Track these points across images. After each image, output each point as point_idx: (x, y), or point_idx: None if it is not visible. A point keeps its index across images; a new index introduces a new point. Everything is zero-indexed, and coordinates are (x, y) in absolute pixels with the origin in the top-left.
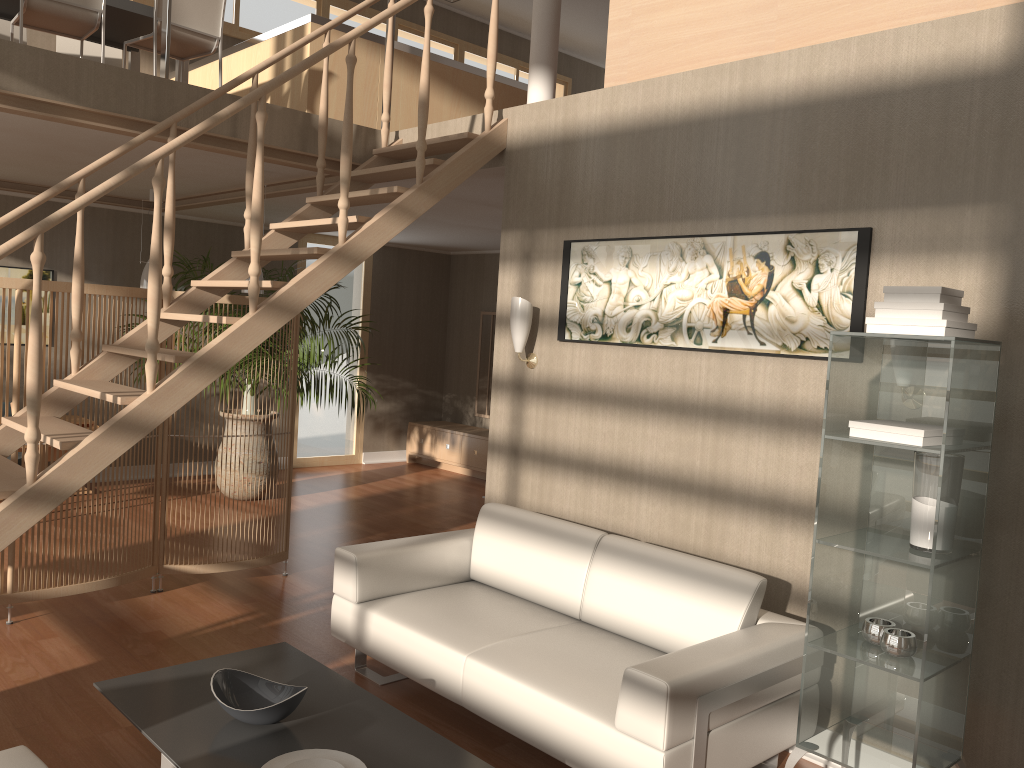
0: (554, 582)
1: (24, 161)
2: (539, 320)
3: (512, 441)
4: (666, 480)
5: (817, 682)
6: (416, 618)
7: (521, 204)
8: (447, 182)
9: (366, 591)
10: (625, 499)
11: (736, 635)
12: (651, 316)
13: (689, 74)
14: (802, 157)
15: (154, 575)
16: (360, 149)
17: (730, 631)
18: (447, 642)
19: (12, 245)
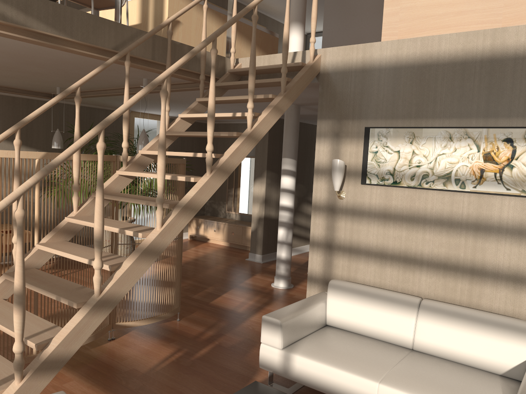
0: (392, 327)
1: None
2: (346, 172)
3: (327, 240)
4: (439, 264)
5: None
6: (327, 358)
7: (332, 105)
8: (296, 92)
9: (286, 341)
10: (410, 274)
11: None
12: (428, 172)
13: (454, 35)
14: None
15: (110, 330)
16: (217, 69)
17: (525, 357)
18: (359, 374)
19: (88, 138)
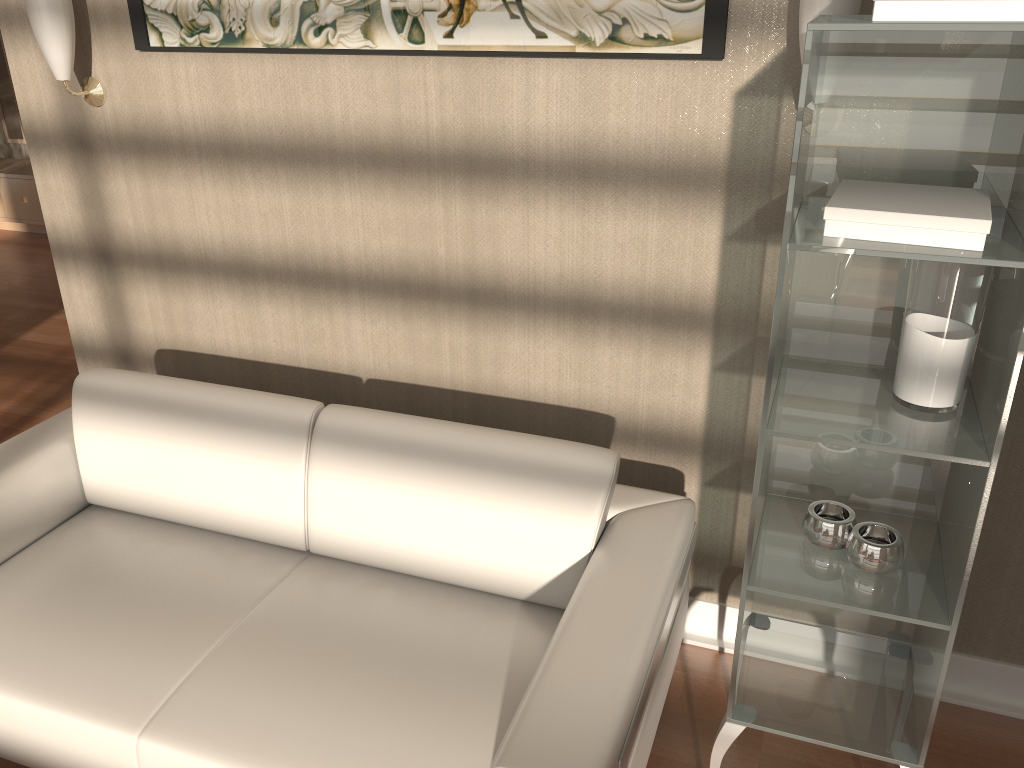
0: (248, 500)
1: None
2: (89, 11)
3: (95, 239)
4: (390, 283)
5: (745, 620)
6: (9, 660)
7: None
8: None
9: None
10: (323, 317)
11: (607, 573)
12: None
13: None
14: None
15: None
16: None
17: (580, 551)
18: (89, 710)
19: None
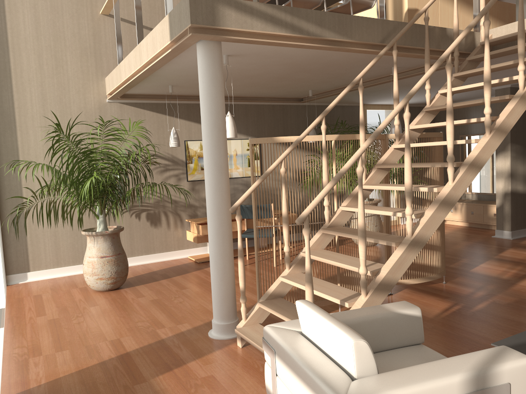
0: None
1: (265, 83)
2: None
3: None
4: None
5: None
6: None
7: None
8: None
9: None
10: None
11: None
12: None
13: None
14: None
15: None
16: (467, 44)
17: None
18: None
19: (398, 109)
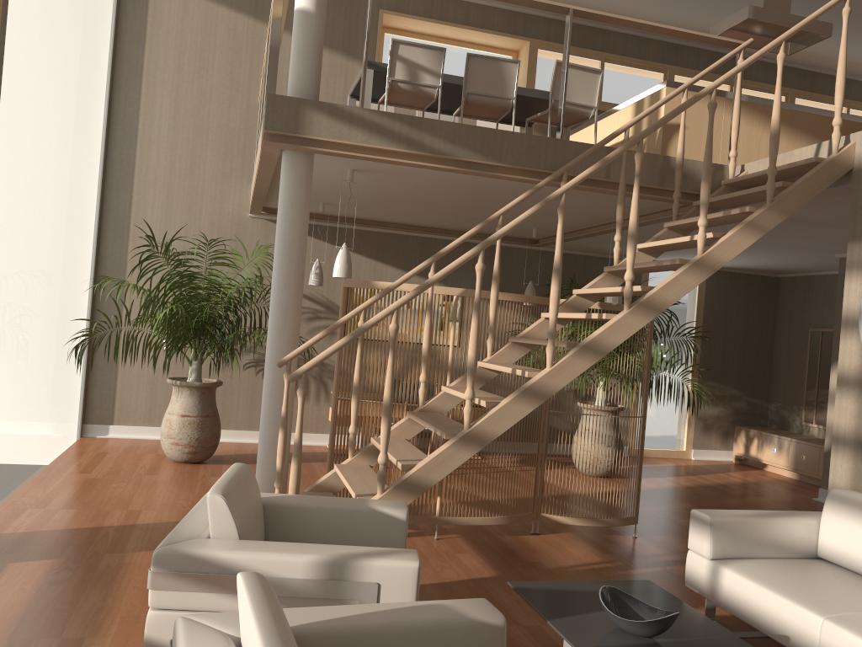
0: None
1: (452, 211)
2: None
3: (858, 435)
4: None
5: None
6: (768, 579)
7: None
8: (795, 200)
9: (719, 550)
10: None
11: None
12: None
13: None
14: None
15: (533, 520)
16: None
17: None
18: (802, 603)
19: (464, 258)
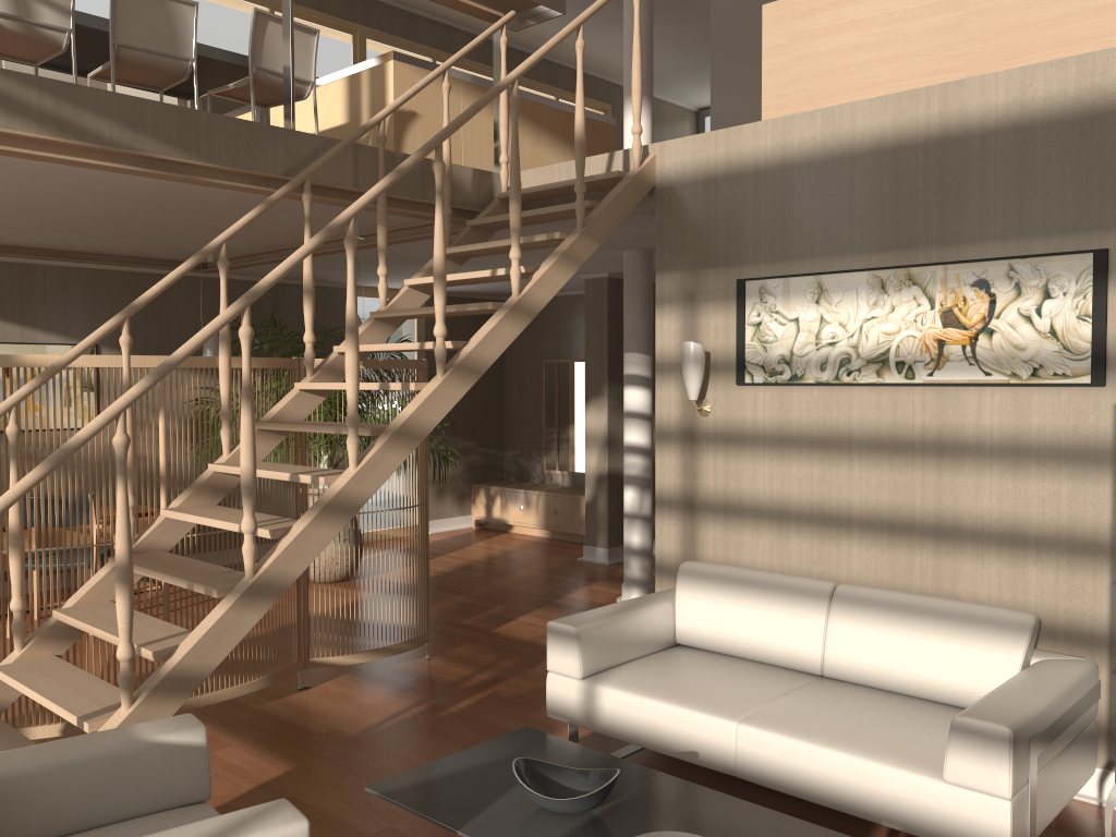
0: (785, 639)
1: (86, 226)
2: (710, 364)
3: (685, 494)
4: (881, 522)
5: None
6: (657, 689)
7: (679, 243)
8: (606, 225)
9: (589, 665)
10: (831, 546)
11: (1028, 675)
12: (850, 353)
13: (877, 100)
14: (1019, 180)
15: (300, 670)
16: (478, 194)
17: (1010, 672)
18: (707, 710)
19: (223, 320)
